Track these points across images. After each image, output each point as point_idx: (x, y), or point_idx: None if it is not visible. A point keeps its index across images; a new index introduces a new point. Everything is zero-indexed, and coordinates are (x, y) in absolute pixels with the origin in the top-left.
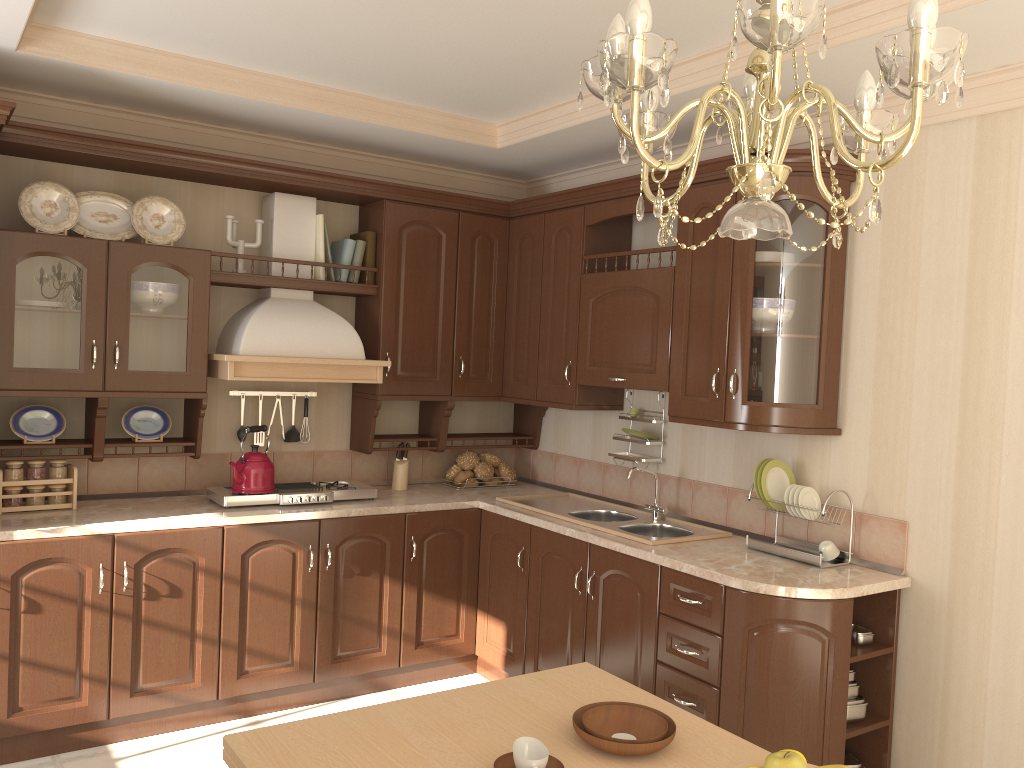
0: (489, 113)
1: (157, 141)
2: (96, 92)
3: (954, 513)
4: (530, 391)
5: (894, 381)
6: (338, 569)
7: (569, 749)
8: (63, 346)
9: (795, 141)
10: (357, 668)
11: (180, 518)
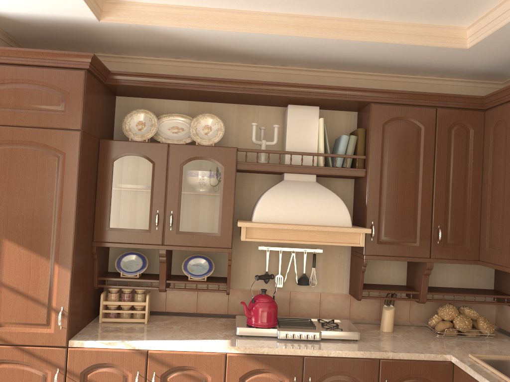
0: (455, 15)
1: None
2: (168, 48)
3: None
4: (504, 259)
5: None
6: None
7: None
8: (139, 214)
9: None
10: None
11: (197, 343)
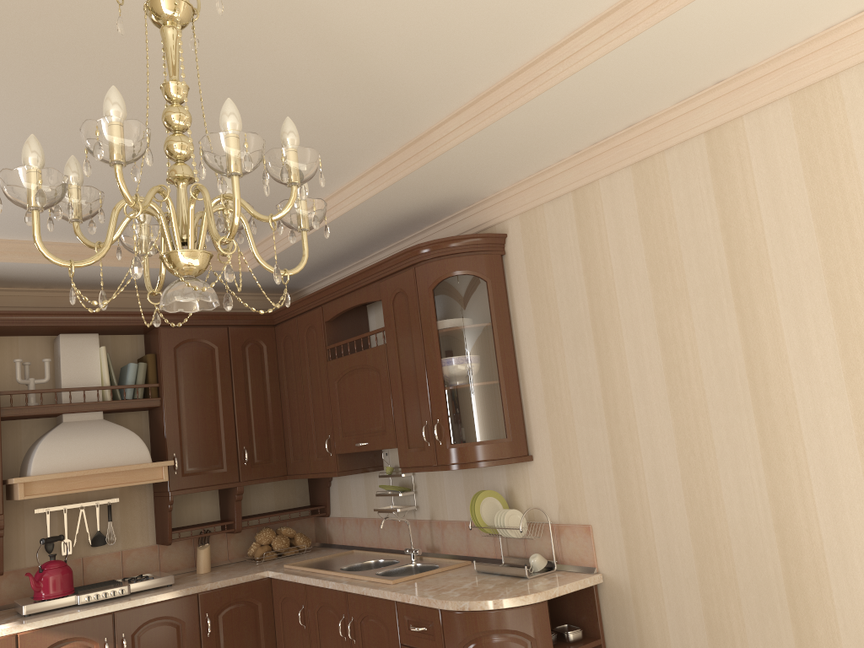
0: None
1: None
2: None
3: (620, 511)
4: (306, 466)
5: (559, 408)
6: None
7: None
8: None
9: (461, 230)
10: None
11: None
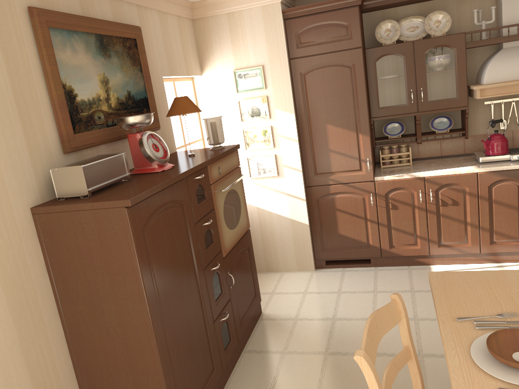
0: None
1: None
2: None
3: None
4: None
5: None
6: None
7: None
8: (398, 94)
9: None
10: None
11: (455, 169)
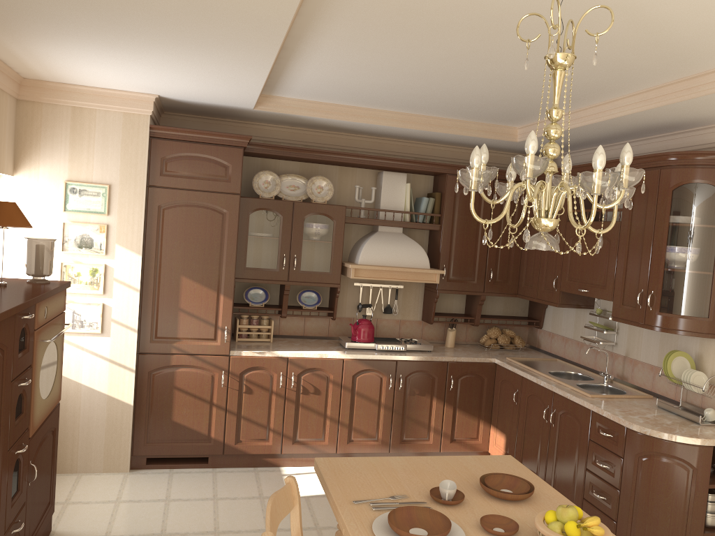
0: (510, 122)
1: (322, 144)
2: (291, 122)
3: None
4: (533, 292)
5: None
6: (406, 390)
7: (475, 491)
8: (269, 257)
9: (708, 141)
10: (414, 448)
11: (321, 352)
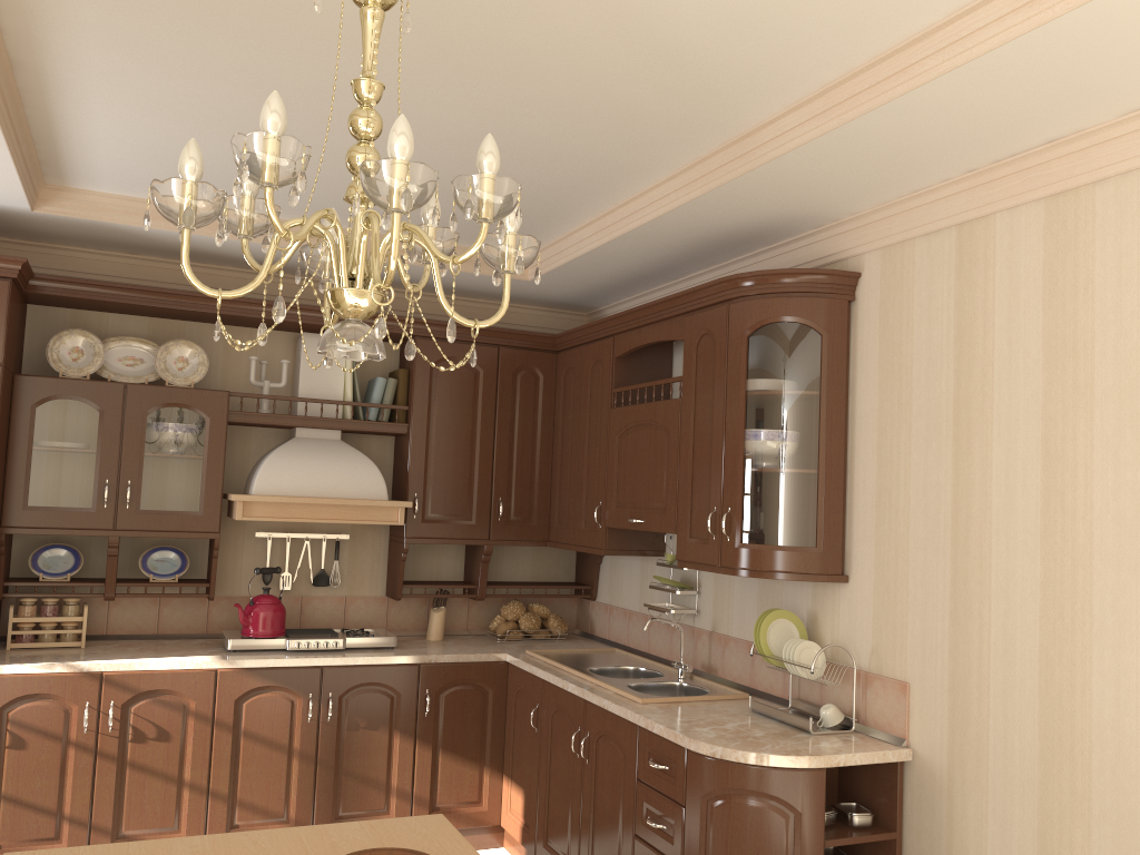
0: None
1: (191, 287)
2: (124, 244)
3: (950, 673)
4: (570, 535)
5: (893, 520)
6: (342, 721)
7: None
8: (77, 485)
9: (803, 260)
10: None
11: (174, 659)
